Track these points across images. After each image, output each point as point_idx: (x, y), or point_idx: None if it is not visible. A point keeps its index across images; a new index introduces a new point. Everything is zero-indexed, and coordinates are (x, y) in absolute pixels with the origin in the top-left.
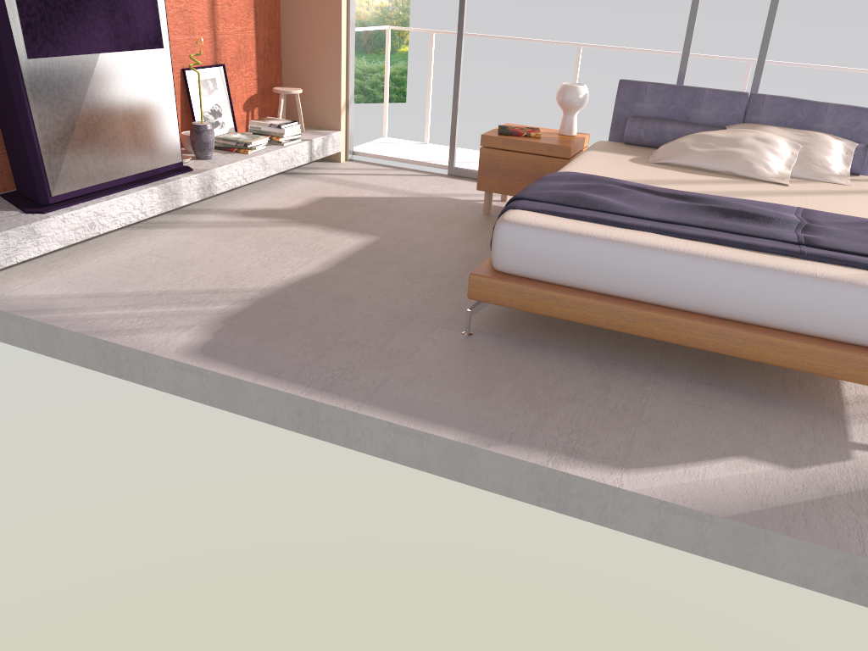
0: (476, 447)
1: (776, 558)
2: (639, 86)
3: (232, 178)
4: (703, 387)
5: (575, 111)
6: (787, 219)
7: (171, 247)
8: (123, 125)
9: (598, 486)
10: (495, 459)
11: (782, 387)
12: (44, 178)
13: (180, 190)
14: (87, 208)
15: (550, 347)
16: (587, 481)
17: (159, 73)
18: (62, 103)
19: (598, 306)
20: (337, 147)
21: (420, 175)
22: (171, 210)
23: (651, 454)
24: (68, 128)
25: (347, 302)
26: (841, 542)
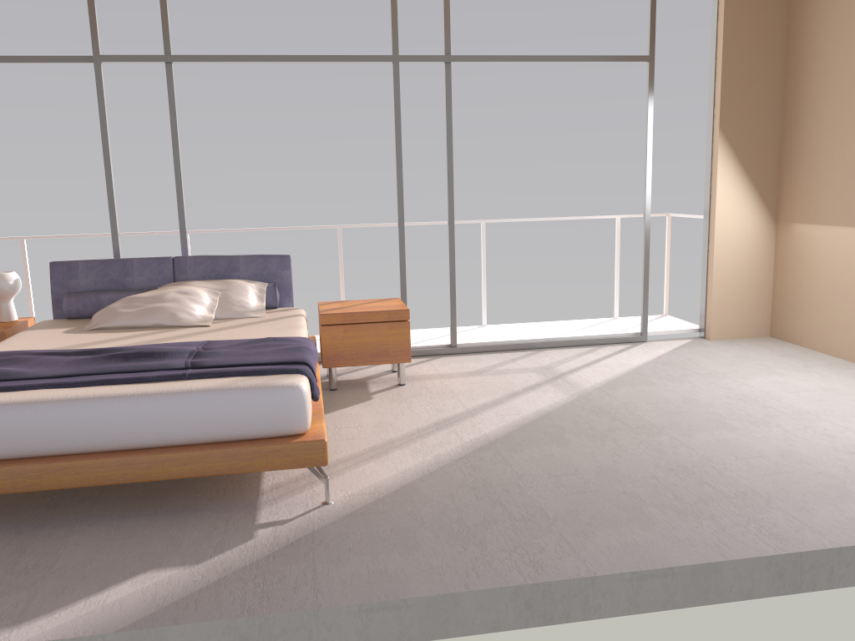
0: None
1: None
2: (71, 264)
3: None
4: (130, 520)
5: (10, 297)
6: (180, 351)
7: None
8: None
9: None
10: None
11: (208, 497)
12: None
13: None
14: None
15: None
16: None
17: None
18: None
19: None
20: None
21: None
22: None
23: (53, 600)
24: None
25: None
26: (224, 612)
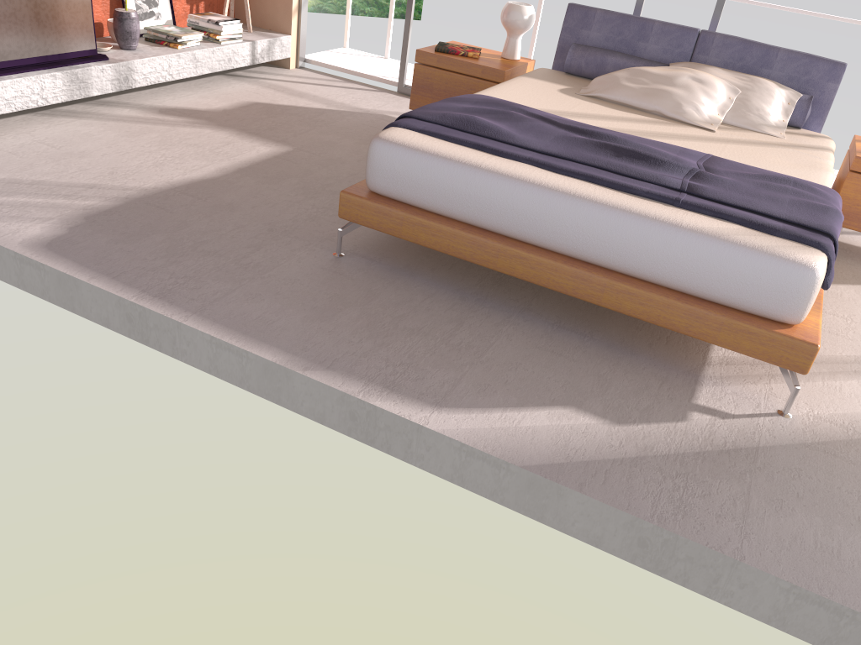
0: (291, 370)
1: (567, 513)
2: (588, 11)
3: (155, 72)
4: (563, 333)
5: (519, 33)
6: (679, 164)
7: (67, 138)
8: (23, 2)
9: (403, 422)
10: (309, 384)
11: (648, 341)
12: None
13: (91, 79)
14: None
15: (420, 277)
16: (393, 416)
17: None
18: None
19: (463, 237)
20: (286, 52)
21: (367, 90)
22: (86, 100)
23: (473, 395)
24: None
25: (226, 210)
26: (632, 504)
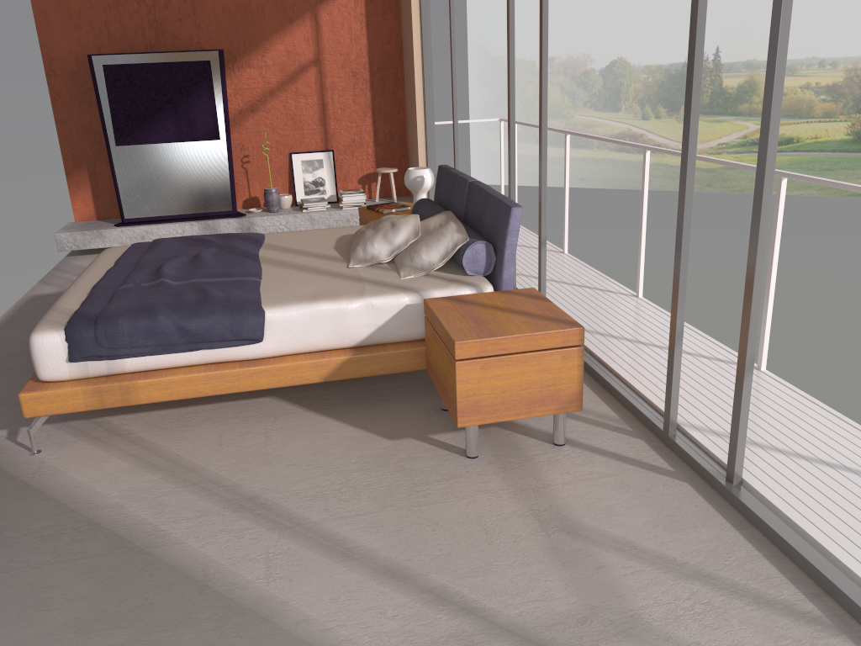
0: None
1: None
2: (442, 171)
3: (274, 226)
4: None
5: (415, 192)
6: (160, 273)
7: None
8: (181, 184)
9: None
10: None
11: None
12: (121, 208)
13: (219, 227)
14: (139, 228)
15: None
16: None
17: (215, 154)
18: (136, 170)
19: None
20: None
21: None
22: None
23: None
24: (139, 183)
25: None
26: None
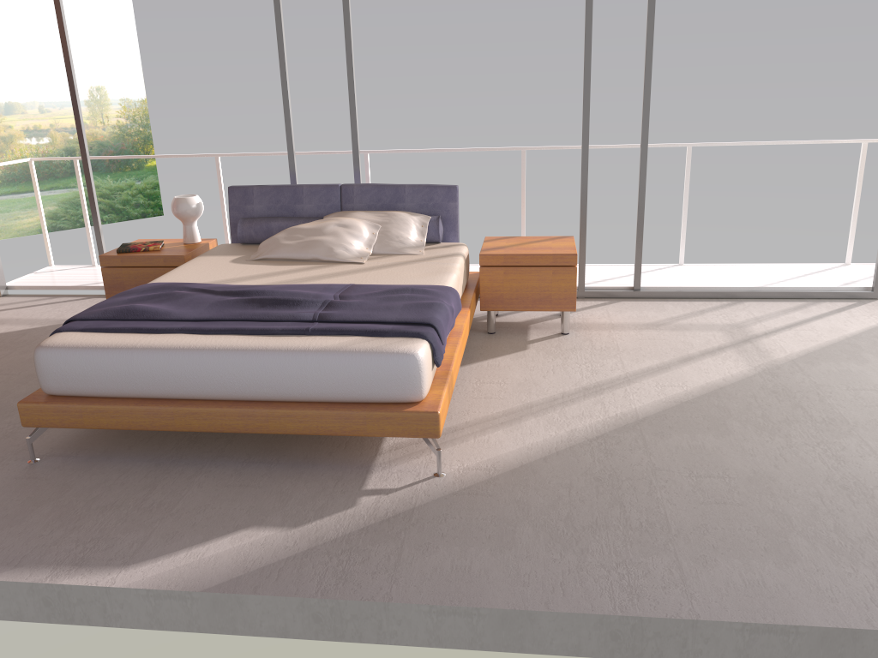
0: None
1: (252, 617)
2: (246, 190)
3: None
4: (252, 466)
5: (193, 220)
6: (313, 300)
7: None
8: None
9: (92, 590)
10: None
11: (329, 450)
12: None
13: None
14: None
15: (117, 457)
16: (81, 588)
17: None
18: None
19: (139, 411)
20: None
21: (75, 300)
22: None
23: (162, 545)
24: None
25: None
26: (300, 588)
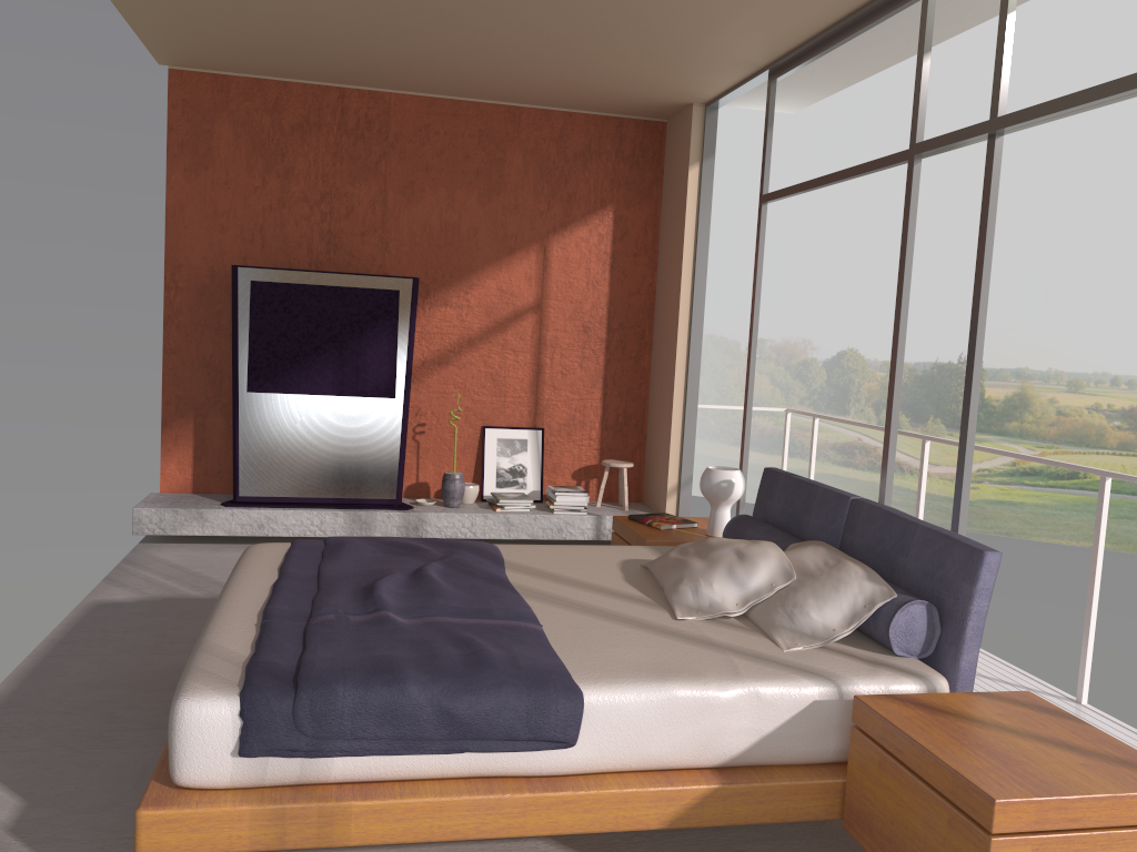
0: None
1: None
2: (774, 476)
3: (453, 527)
4: None
5: (717, 503)
6: (377, 601)
7: None
8: (330, 455)
9: None
10: None
11: None
12: (237, 480)
13: (374, 522)
14: (259, 511)
15: None
16: None
17: (385, 418)
18: (269, 427)
19: None
20: None
21: None
22: None
23: (6, 761)
24: (270, 447)
25: None
26: None
